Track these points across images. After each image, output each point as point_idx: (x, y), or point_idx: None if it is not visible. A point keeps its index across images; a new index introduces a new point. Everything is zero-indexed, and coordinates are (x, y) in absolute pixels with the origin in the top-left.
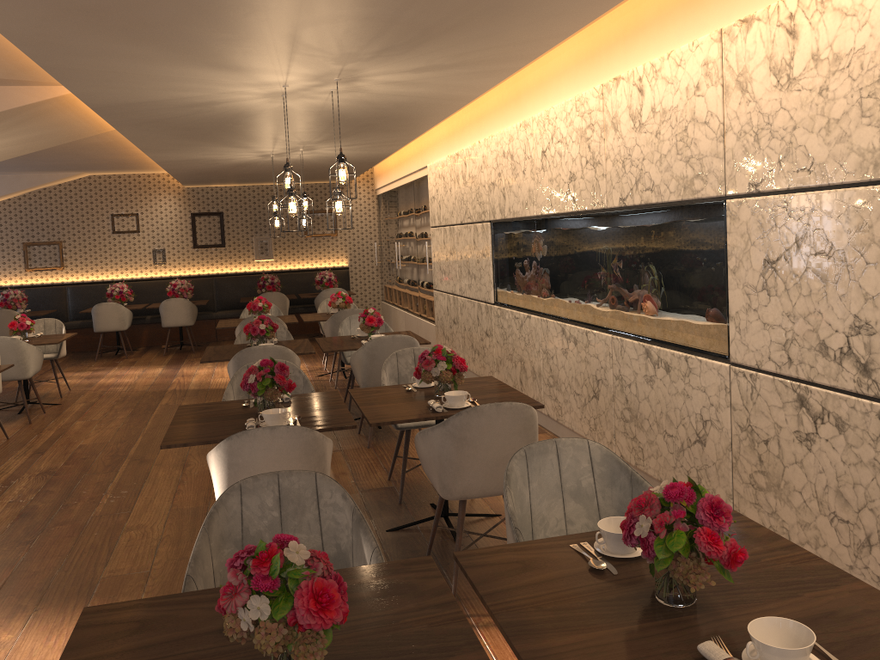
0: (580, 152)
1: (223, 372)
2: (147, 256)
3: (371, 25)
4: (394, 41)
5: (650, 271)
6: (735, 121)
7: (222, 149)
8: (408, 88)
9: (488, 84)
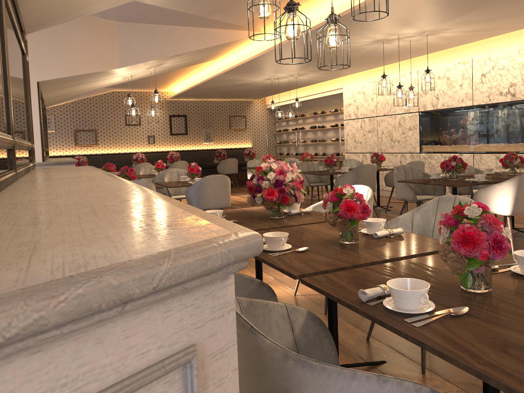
0: (521, 73)
1: (235, 198)
2: (144, 139)
3: (512, 7)
4: (499, 16)
5: None
6: None
7: (262, 73)
8: (440, 40)
9: (473, 41)
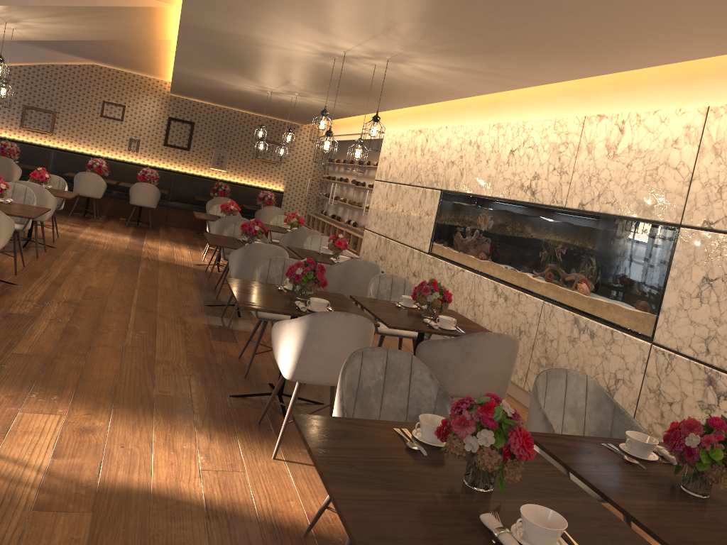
0: (549, 160)
1: (182, 253)
2: (124, 142)
3: (460, 33)
4: (462, 47)
5: (593, 262)
6: (703, 174)
7: (236, 78)
8: (432, 77)
9: (491, 91)
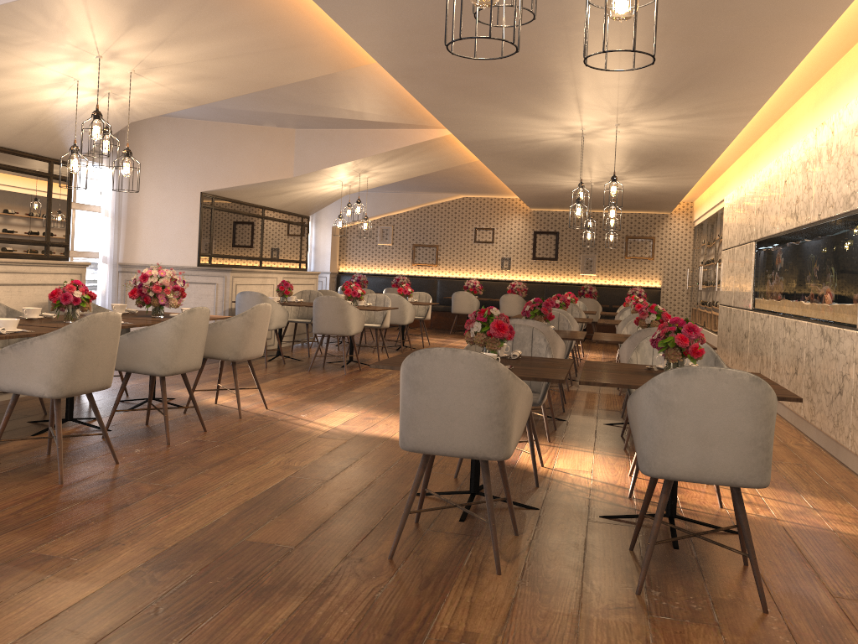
0: (802, 180)
1: None
2: (496, 262)
3: (623, 90)
4: (644, 99)
5: (828, 268)
6: None
7: (552, 177)
8: (673, 130)
9: (736, 128)
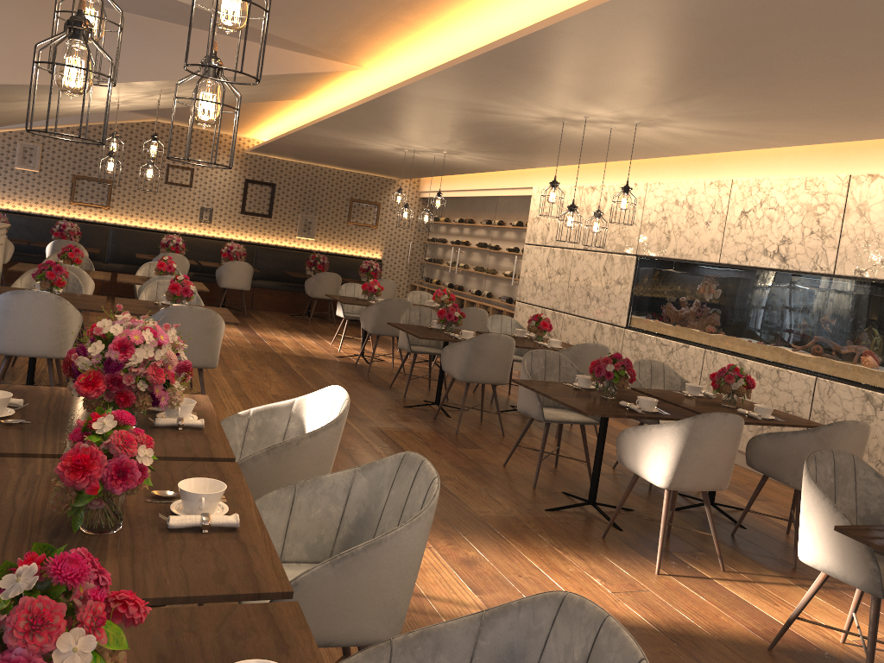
0: (803, 223)
1: (308, 343)
2: (194, 212)
3: (769, 103)
4: (753, 114)
5: (883, 333)
6: None
7: (381, 138)
8: (668, 138)
9: (730, 149)
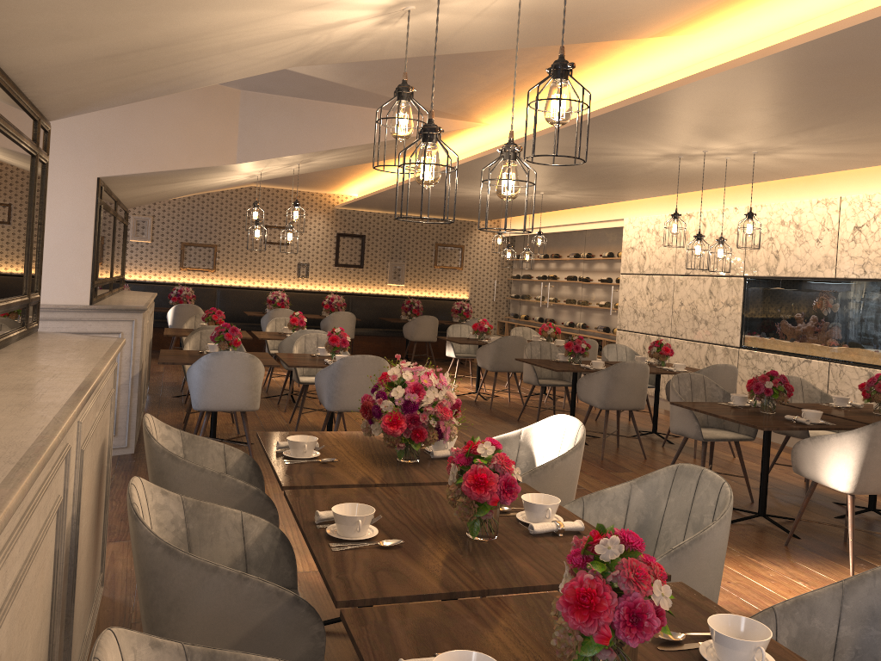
0: None
1: None
2: (292, 268)
3: None
4: (878, 136)
5: None
6: None
7: (484, 185)
8: (781, 164)
9: (841, 169)
